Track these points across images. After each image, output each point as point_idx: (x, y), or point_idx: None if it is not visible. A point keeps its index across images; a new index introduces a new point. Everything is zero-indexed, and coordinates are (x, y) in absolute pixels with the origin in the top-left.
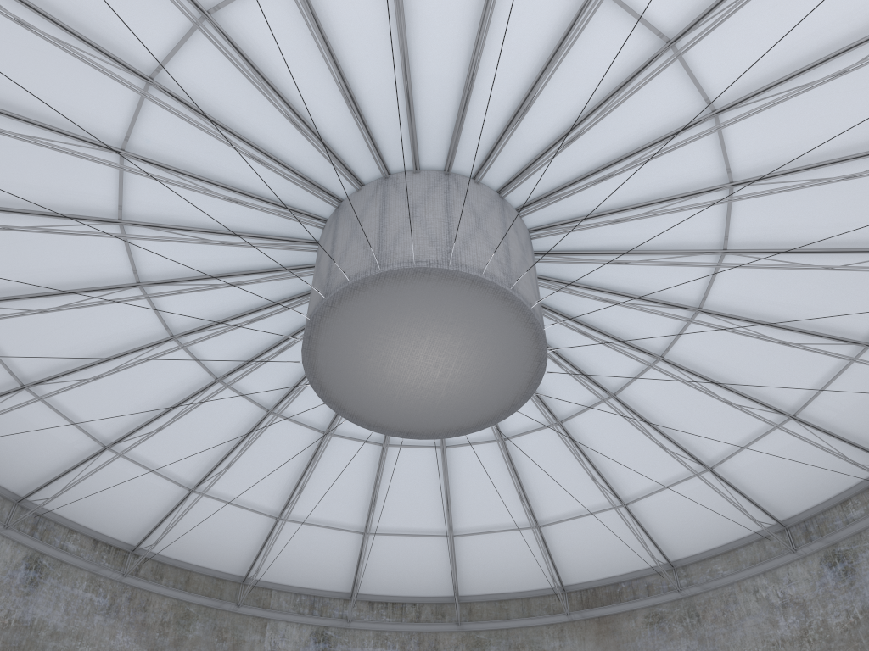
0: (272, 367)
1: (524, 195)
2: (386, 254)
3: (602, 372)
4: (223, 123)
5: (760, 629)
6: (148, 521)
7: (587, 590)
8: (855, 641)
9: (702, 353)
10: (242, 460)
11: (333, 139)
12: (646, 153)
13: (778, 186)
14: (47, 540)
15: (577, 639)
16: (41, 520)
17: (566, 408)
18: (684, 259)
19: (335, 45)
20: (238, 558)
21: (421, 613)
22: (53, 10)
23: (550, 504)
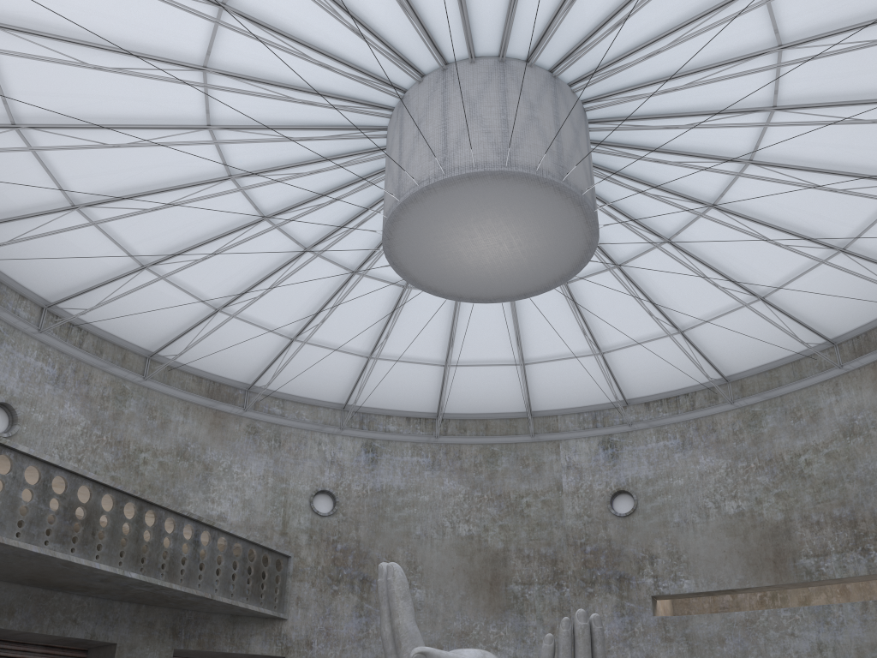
0: None
1: (525, 44)
2: (402, 184)
3: (724, 145)
4: (272, 124)
5: None
6: (434, 394)
7: (859, 336)
8: None
9: (821, 81)
10: (466, 333)
11: (347, 91)
12: None
13: None
14: (373, 428)
15: (853, 390)
16: (364, 415)
17: (711, 190)
18: (726, 11)
19: (294, 31)
20: (516, 400)
21: (694, 401)
22: (131, 120)
23: (761, 275)
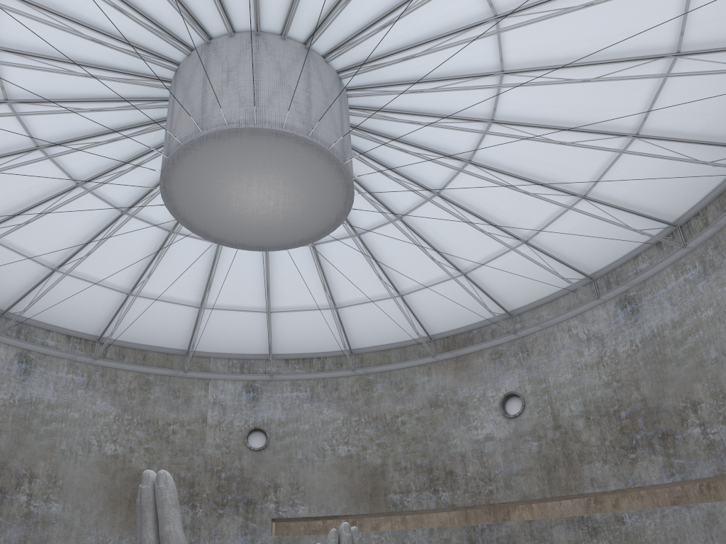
0: None
1: (328, 43)
2: (207, 118)
3: (426, 176)
4: (63, 12)
5: (571, 358)
6: (103, 318)
7: (448, 337)
8: (635, 363)
9: (502, 154)
10: (161, 269)
11: (157, 15)
12: (417, 0)
13: (537, 14)
14: (31, 340)
15: (440, 374)
16: (23, 325)
17: (403, 206)
18: (472, 82)
19: None
20: (179, 337)
21: (325, 364)
22: None
23: (407, 278)
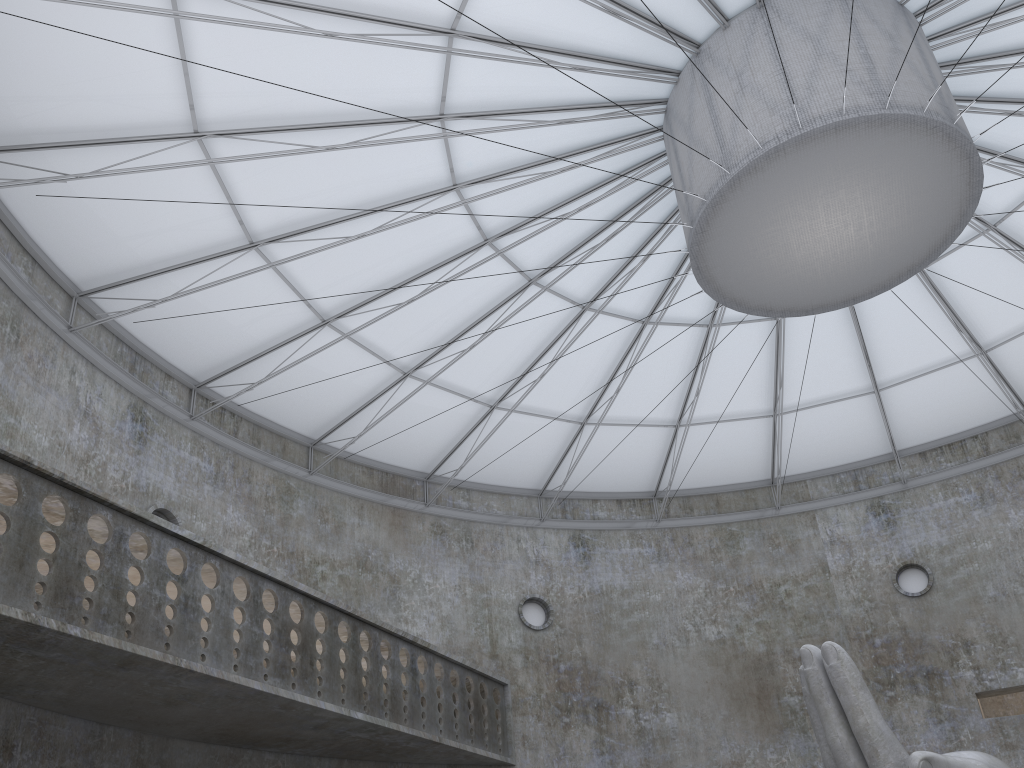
0: (689, 285)
1: None
2: (730, 152)
3: None
4: (519, 107)
5: None
6: (653, 467)
7: None
8: None
9: None
10: (708, 380)
11: (624, 52)
12: None
13: None
14: (579, 517)
15: None
16: (565, 502)
17: None
18: None
19: None
20: (755, 465)
21: (987, 444)
22: (343, 116)
23: None
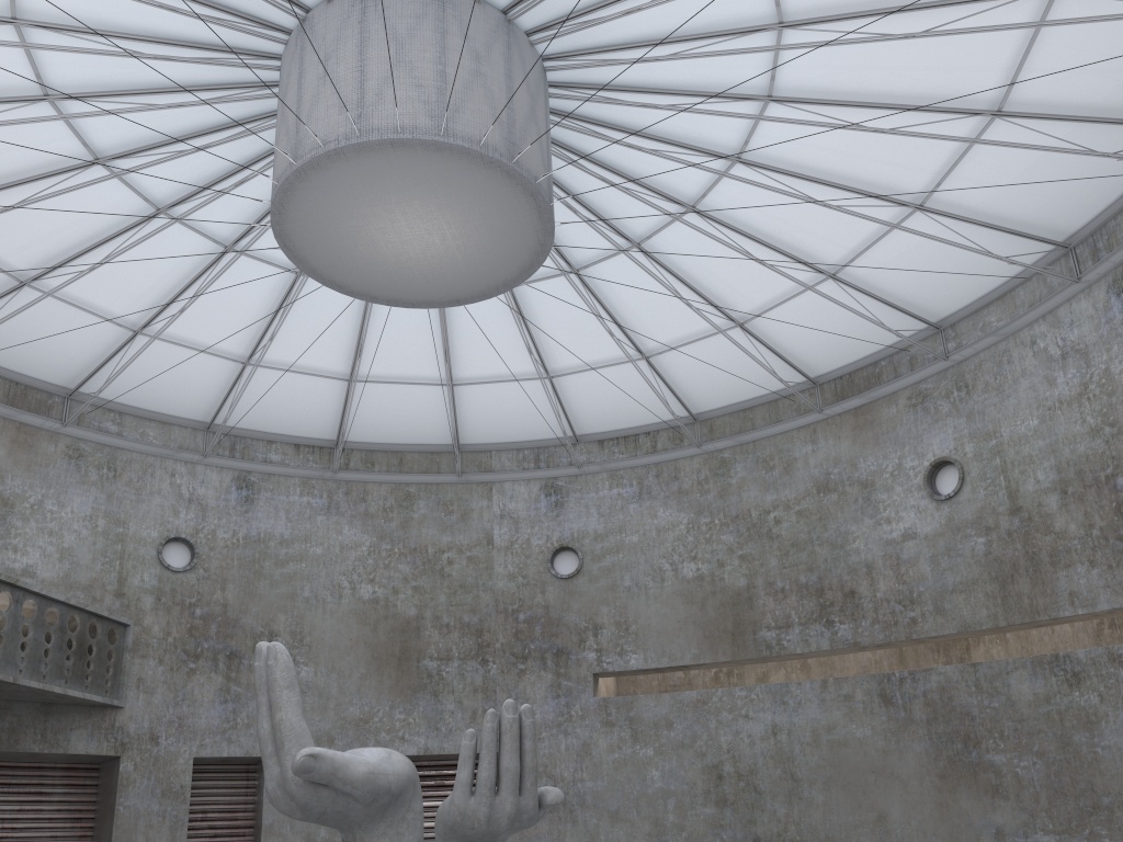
0: None
1: None
2: (301, 141)
3: (709, 136)
4: (113, 29)
5: (1036, 392)
6: (333, 417)
7: (842, 377)
8: None
9: (823, 73)
10: (379, 340)
11: None
12: None
13: None
14: (249, 457)
15: (832, 439)
16: (236, 439)
17: (691, 188)
18: None
19: None
20: (440, 429)
21: (657, 442)
22: None
23: (741, 297)
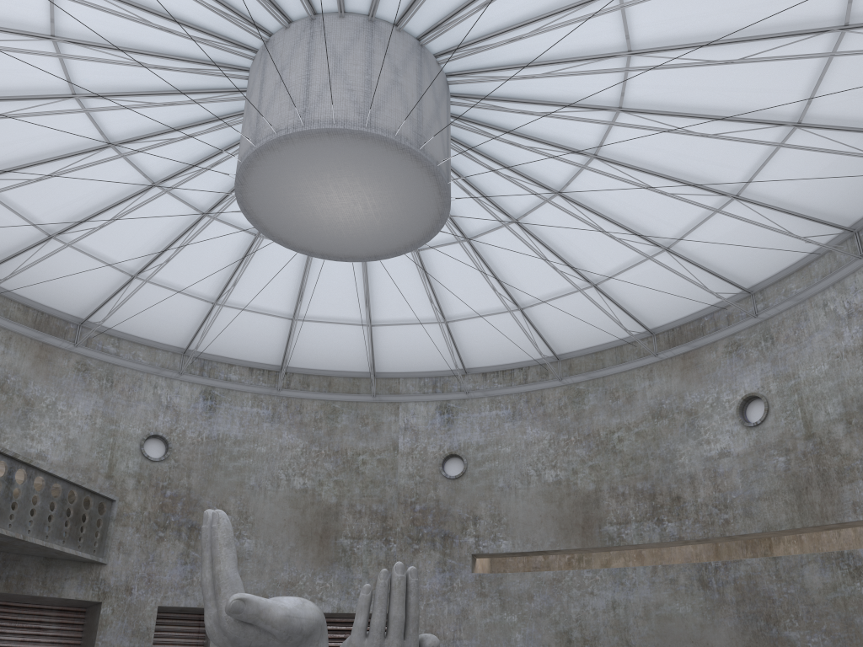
0: None
1: (396, 8)
2: (260, 129)
3: (573, 137)
4: (125, 46)
5: (827, 343)
6: (279, 347)
7: (674, 329)
8: None
9: (662, 91)
10: (316, 289)
11: (210, 25)
12: None
13: None
14: (214, 376)
15: (664, 377)
16: (205, 362)
17: (558, 178)
18: (585, 10)
19: None
20: (361, 360)
21: (527, 375)
22: None
23: (595, 264)
